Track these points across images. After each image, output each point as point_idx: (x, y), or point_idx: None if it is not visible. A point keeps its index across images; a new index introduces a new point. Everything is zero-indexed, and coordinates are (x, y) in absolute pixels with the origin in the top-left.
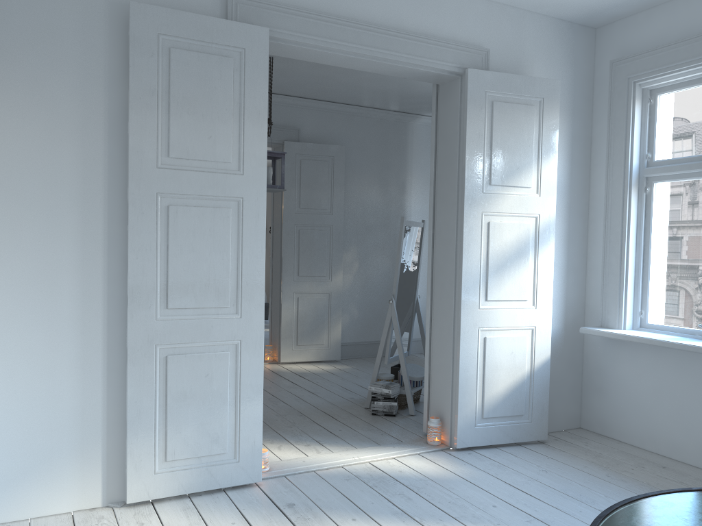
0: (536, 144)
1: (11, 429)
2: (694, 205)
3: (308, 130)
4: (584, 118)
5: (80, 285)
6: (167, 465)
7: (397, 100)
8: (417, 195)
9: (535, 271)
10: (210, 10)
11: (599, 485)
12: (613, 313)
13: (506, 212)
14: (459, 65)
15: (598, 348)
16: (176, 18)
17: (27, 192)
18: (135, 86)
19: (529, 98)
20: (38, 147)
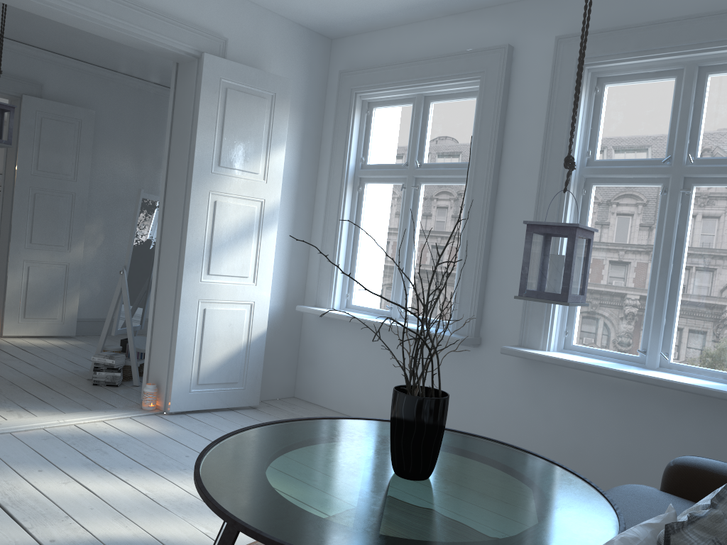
0: (266, 134)
1: None
2: (392, 205)
3: (53, 87)
4: (316, 118)
5: None
6: None
7: (156, 72)
8: None
9: (257, 251)
10: None
11: None
12: (325, 294)
13: (233, 194)
14: (196, 48)
15: (313, 326)
16: None
17: None
18: None
19: (262, 92)
20: None
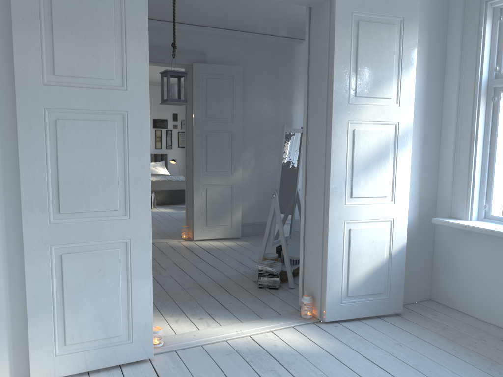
0: (397, 59)
1: None
2: None
3: (212, 53)
4: (440, 36)
5: None
6: (67, 348)
7: (284, 27)
8: (302, 105)
9: (394, 171)
10: None
11: (447, 359)
12: (461, 206)
13: (369, 120)
14: None
15: (447, 235)
16: None
17: None
18: (17, 7)
19: (391, 18)
20: None
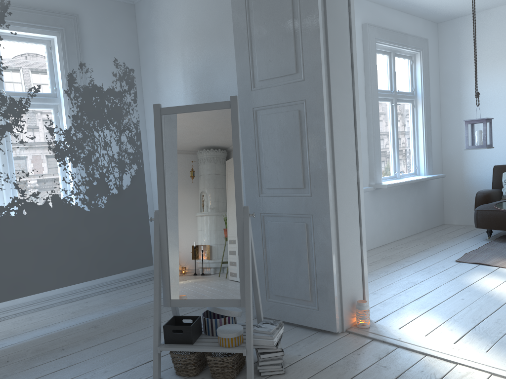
0: None
1: None
2: None
3: None
4: None
5: None
6: None
7: None
8: None
9: None
10: None
11: (380, 282)
12: None
13: None
14: None
15: None
16: None
17: None
18: None
19: None
20: None
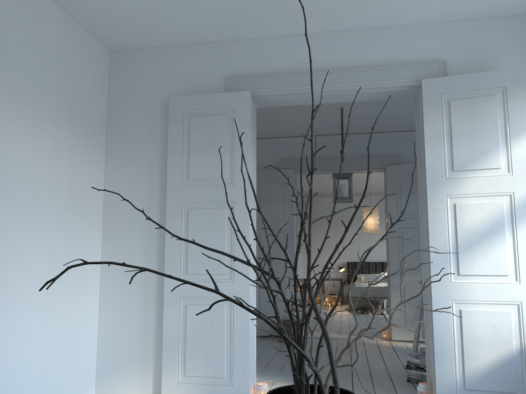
0: (502, 128)
1: (109, 341)
2: None
3: (406, 155)
4: None
5: (144, 259)
6: (186, 378)
7: None
8: None
9: (514, 247)
10: (217, 89)
11: None
12: None
13: (473, 193)
14: (415, 79)
15: None
16: (193, 99)
17: (121, 208)
18: (170, 142)
19: (489, 90)
20: (127, 183)
